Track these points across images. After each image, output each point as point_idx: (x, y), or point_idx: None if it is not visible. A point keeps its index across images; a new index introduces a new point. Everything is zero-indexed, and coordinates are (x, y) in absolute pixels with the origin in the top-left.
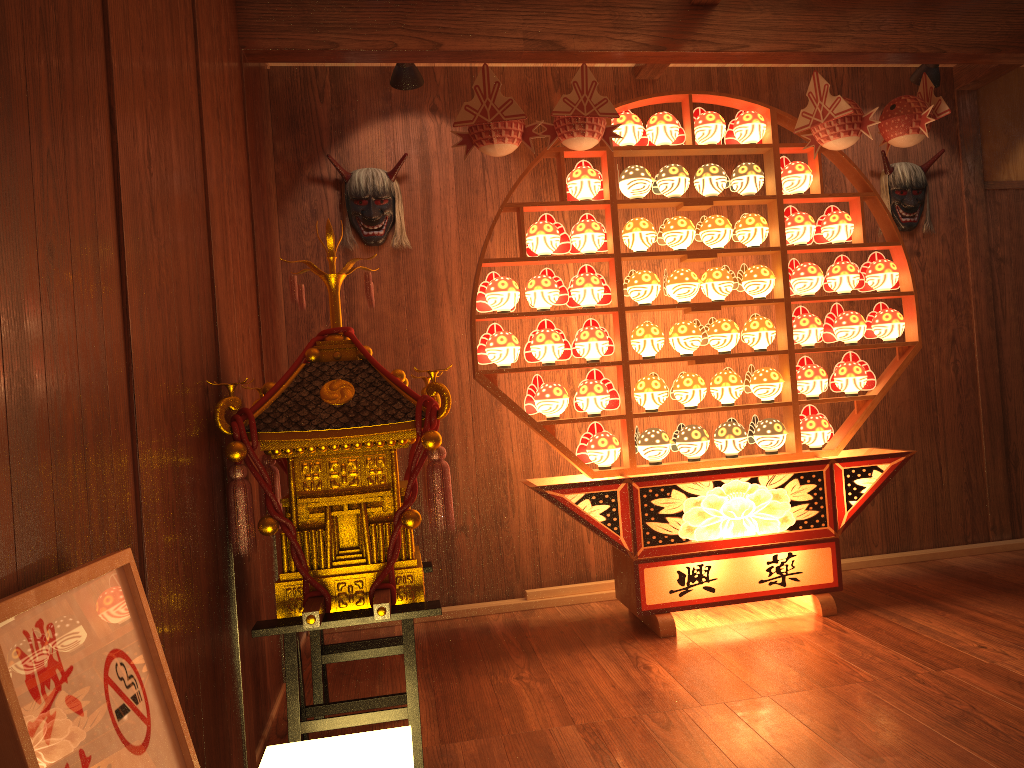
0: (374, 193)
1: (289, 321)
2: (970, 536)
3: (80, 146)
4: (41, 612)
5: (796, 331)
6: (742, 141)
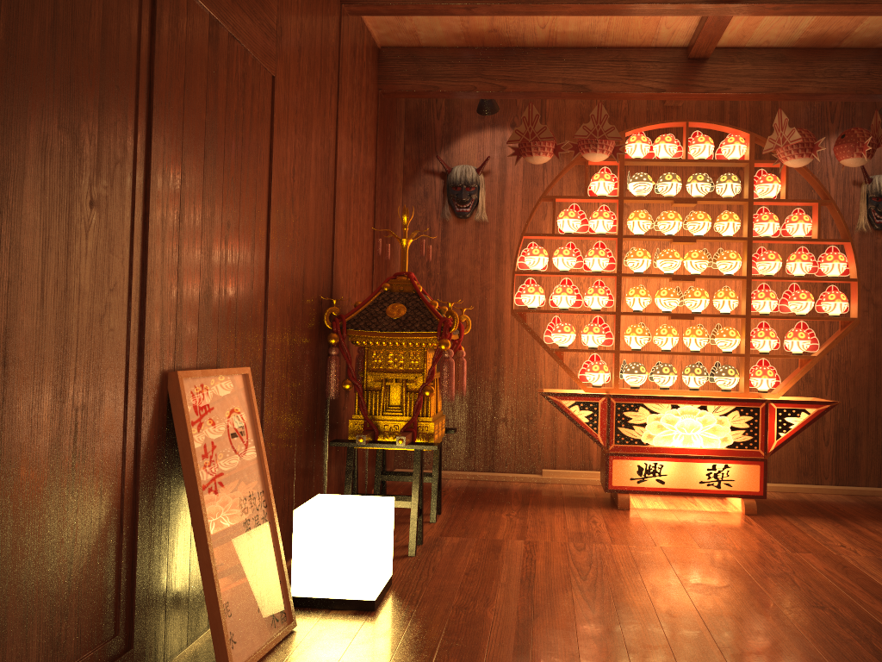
0: (465, 183)
1: None
2: None
3: (250, 173)
4: (203, 381)
5: (754, 301)
6: (726, 157)
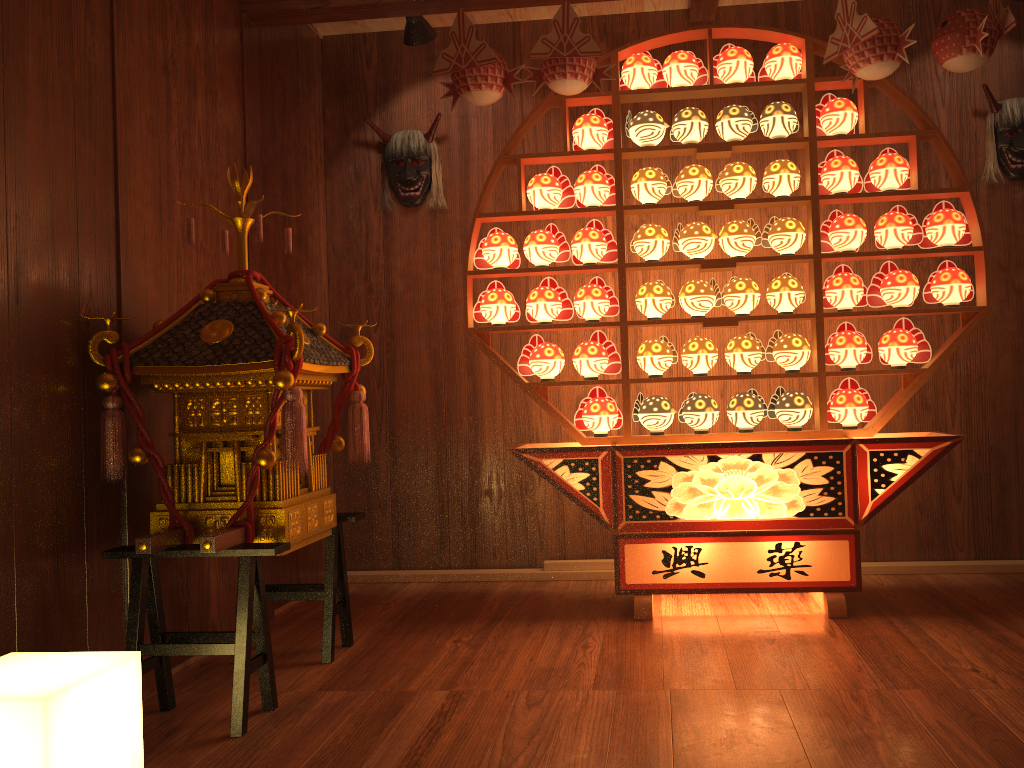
0: (408, 154)
1: (331, 281)
2: None
3: None
4: None
5: (828, 292)
6: (773, 78)
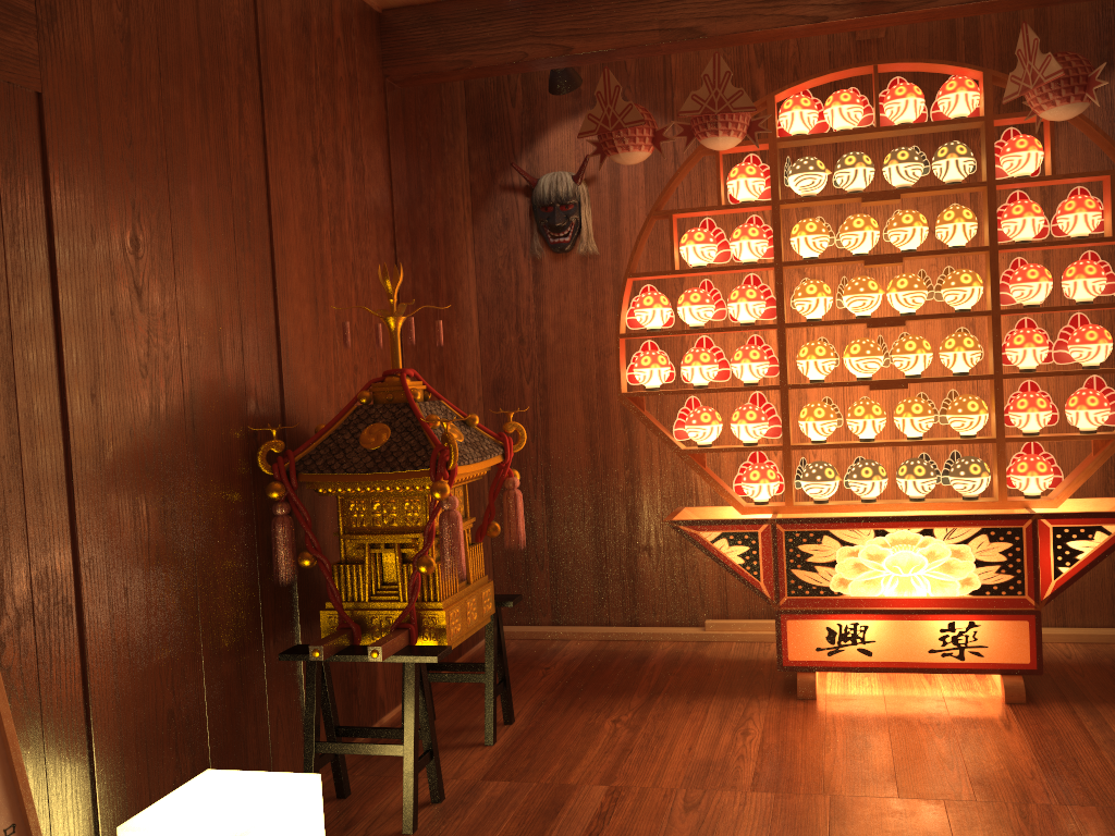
0: (557, 199)
1: (482, 331)
2: None
3: None
4: None
5: (1009, 351)
6: (947, 115)
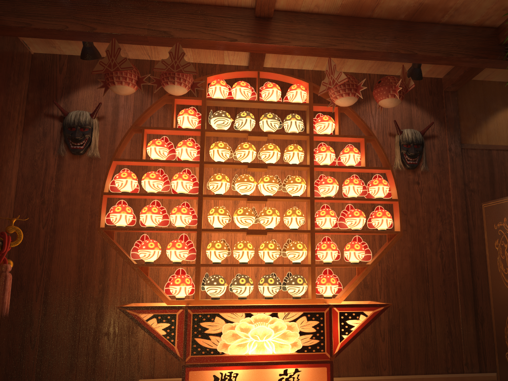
0: (78, 123)
1: (18, 195)
2: (450, 368)
3: None
4: None
5: (318, 219)
6: (291, 101)
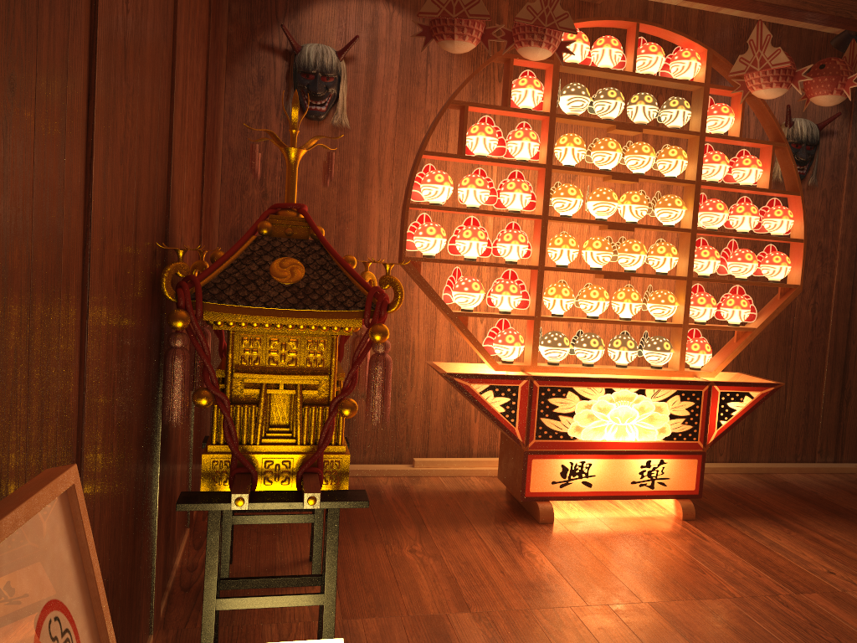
0: (322, 69)
1: (225, 180)
2: (800, 456)
3: None
4: None
5: (696, 261)
6: (677, 76)
